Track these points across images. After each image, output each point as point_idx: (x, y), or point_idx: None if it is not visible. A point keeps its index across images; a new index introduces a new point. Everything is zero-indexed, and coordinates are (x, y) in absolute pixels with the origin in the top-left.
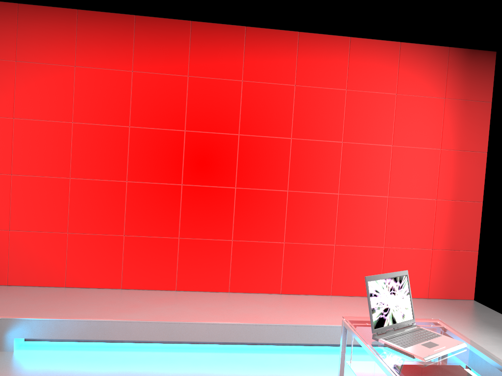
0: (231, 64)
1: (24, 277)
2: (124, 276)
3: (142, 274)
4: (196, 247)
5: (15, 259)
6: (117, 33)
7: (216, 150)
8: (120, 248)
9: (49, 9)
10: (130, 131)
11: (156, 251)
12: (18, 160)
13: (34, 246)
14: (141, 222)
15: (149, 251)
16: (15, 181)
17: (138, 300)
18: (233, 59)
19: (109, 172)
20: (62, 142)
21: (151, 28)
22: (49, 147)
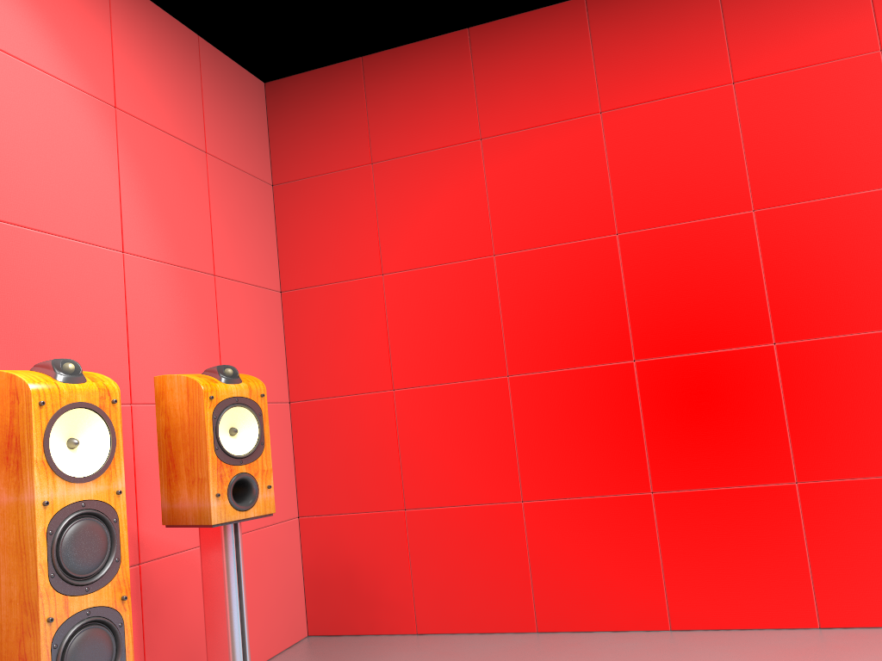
0: (839, 22)
1: (448, 614)
2: (671, 597)
3: (718, 588)
4: (853, 502)
5: (424, 573)
6: (553, 45)
7: (849, 237)
8: (649, 525)
9: (416, 46)
10: (620, 245)
11: (741, 525)
12: (401, 357)
13: (458, 541)
14: (688, 454)
15: (724, 526)
16: (403, 403)
17: (733, 659)
18: (842, 8)
19: (589, 346)
20: (480, 302)
21: (625, 10)
22: (456, 317)
